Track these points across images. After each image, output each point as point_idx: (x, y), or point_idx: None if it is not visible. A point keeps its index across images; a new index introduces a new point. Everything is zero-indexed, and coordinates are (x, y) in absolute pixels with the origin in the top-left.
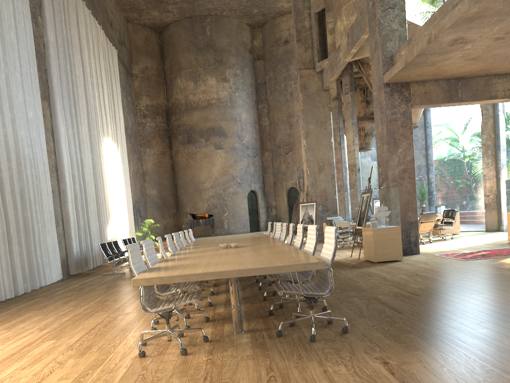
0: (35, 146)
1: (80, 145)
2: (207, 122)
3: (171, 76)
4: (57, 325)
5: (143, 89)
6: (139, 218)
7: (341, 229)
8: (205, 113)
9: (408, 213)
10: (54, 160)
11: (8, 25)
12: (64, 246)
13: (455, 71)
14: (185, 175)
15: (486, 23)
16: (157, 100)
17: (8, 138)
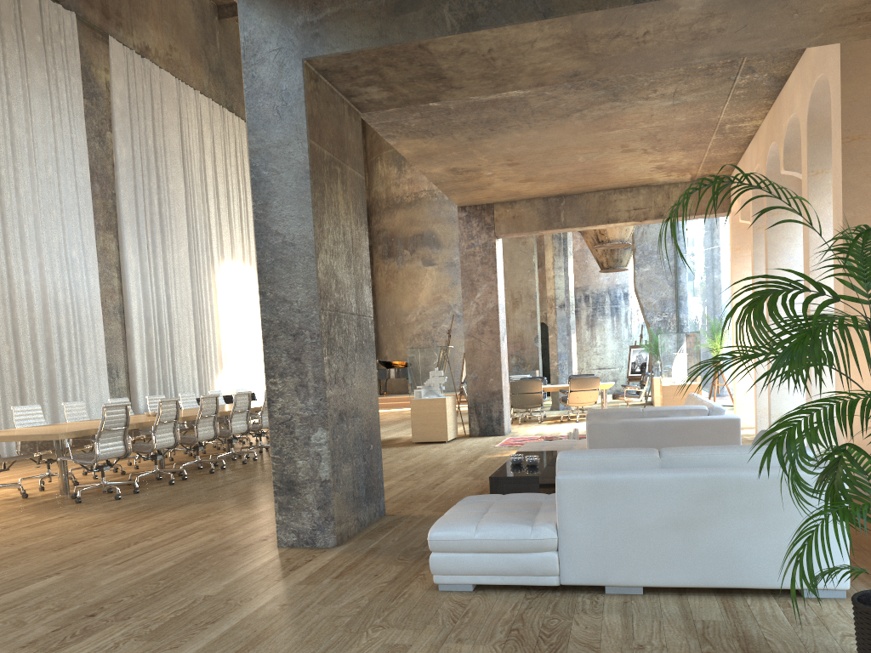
0: (77, 290)
1: (167, 279)
2: (413, 226)
3: (371, 159)
4: None
5: None
6: None
7: None
8: (411, 213)
9: (489, 380)
10: (118, 301)
11: (43, 160)
12: None
13: (535, 190)
14: (384, 303)
15: (453, 156)
16: None
17: (31, 286)
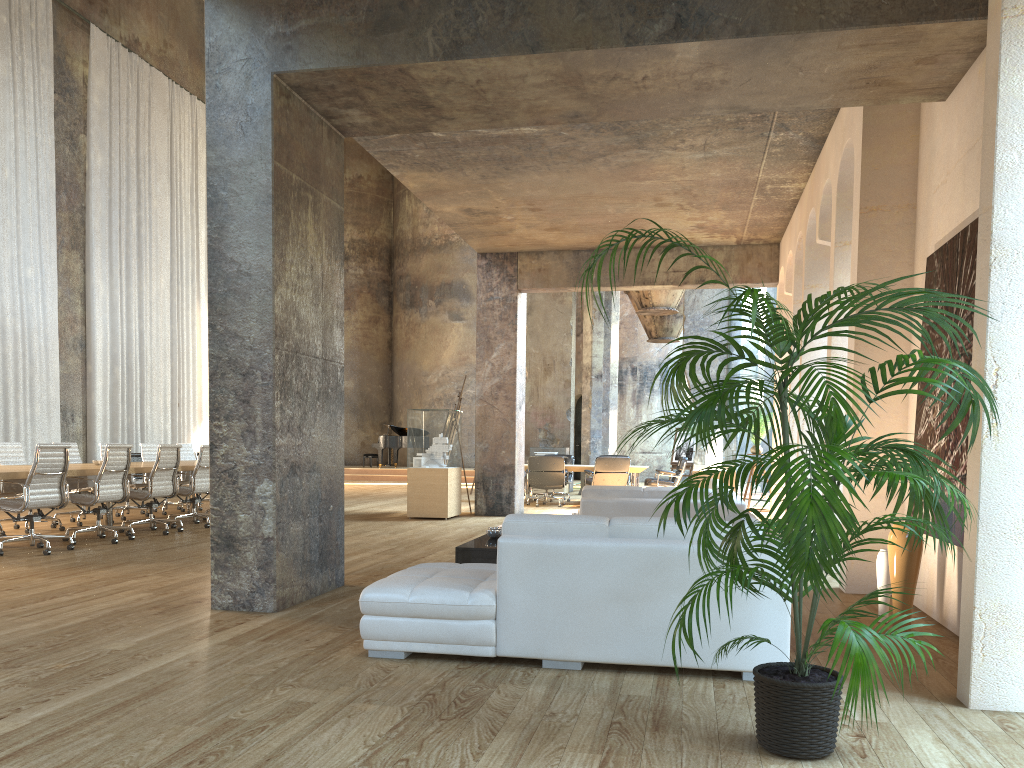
0: (30, 315)
1: (141, 311)
2: (441, 273)
3: (398, 192)
4: None
5: (349, 213)
6: None
7: None
8: (439, 258)
9: (500, 452)
10: (79, 332)
11: None
12: (82, 451)
13: (563, 241)
14: (402, 359)
15: (466, 195)
16: (373, 231)
17: None
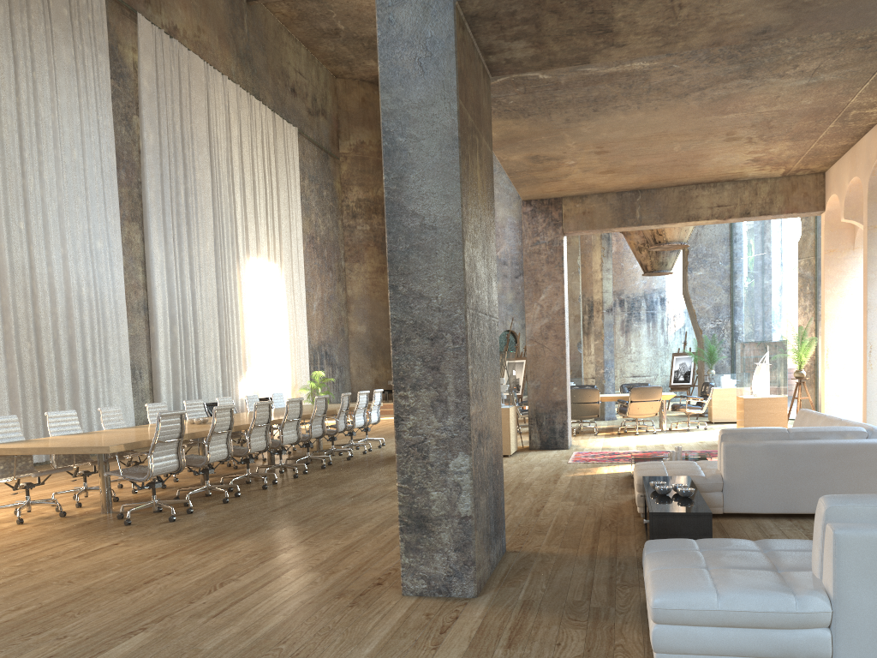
0: (101, 284)
1: (192, 274)
2: None
3: None
4: (9, 492)
5: (354, 176)
6: (326, 367)
7: (523, 403)
8: None
9: (552, 389)
10: (142, 297)
11: (69, 143)
12: None
13: (611, 183)
14: None
15: (540, 142)
16: (376, 191)
17: (54, 279)
